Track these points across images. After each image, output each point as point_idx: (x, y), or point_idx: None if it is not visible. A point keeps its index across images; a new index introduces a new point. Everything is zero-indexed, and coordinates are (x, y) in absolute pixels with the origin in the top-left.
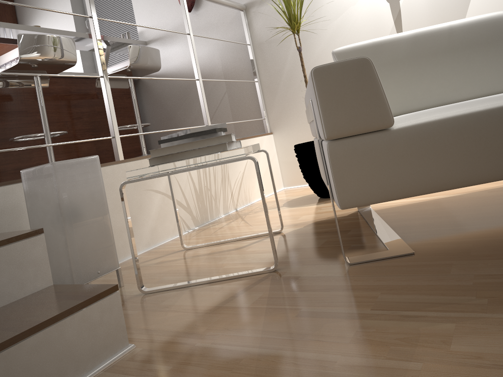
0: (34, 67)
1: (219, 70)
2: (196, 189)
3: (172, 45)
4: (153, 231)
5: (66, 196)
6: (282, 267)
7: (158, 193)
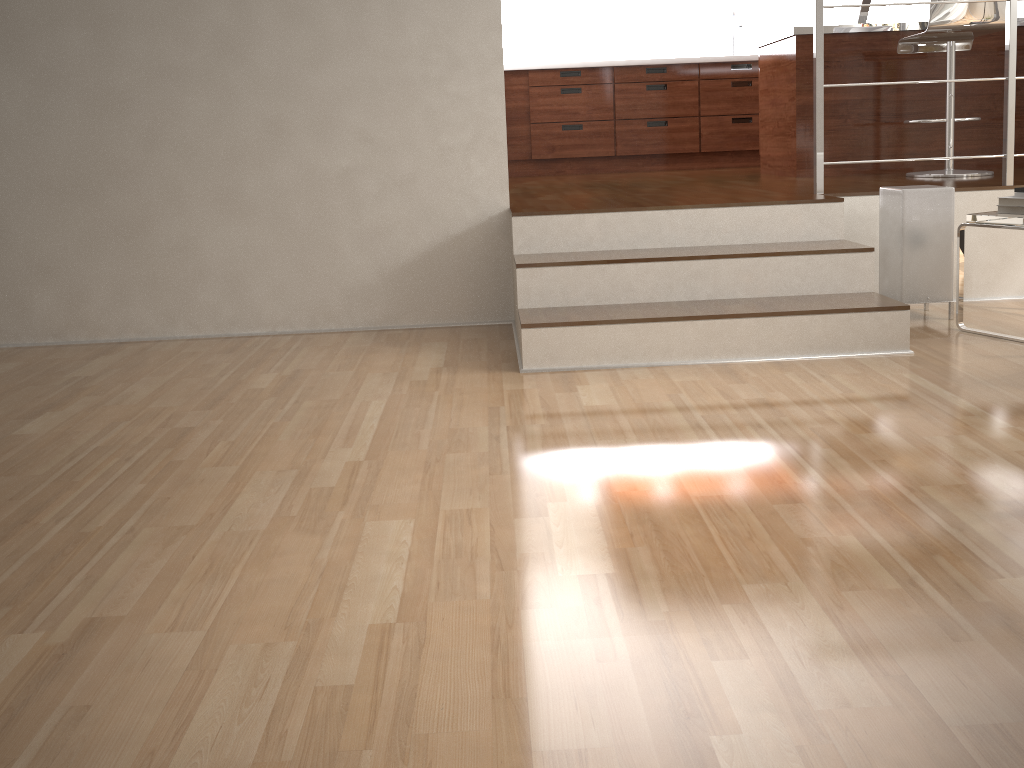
0: (947, 34)
1: None
2: None
3: None
4: None
5: (910, 222)
6: None
7: None
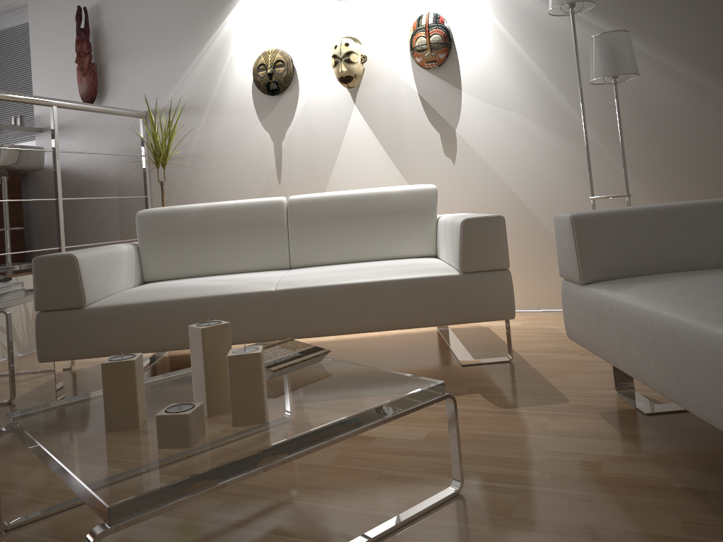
0: None
1: (113, 177)
2: (28, 315)
3: (68, 138)
4: None
5: None
6: (19, 401)
7: None
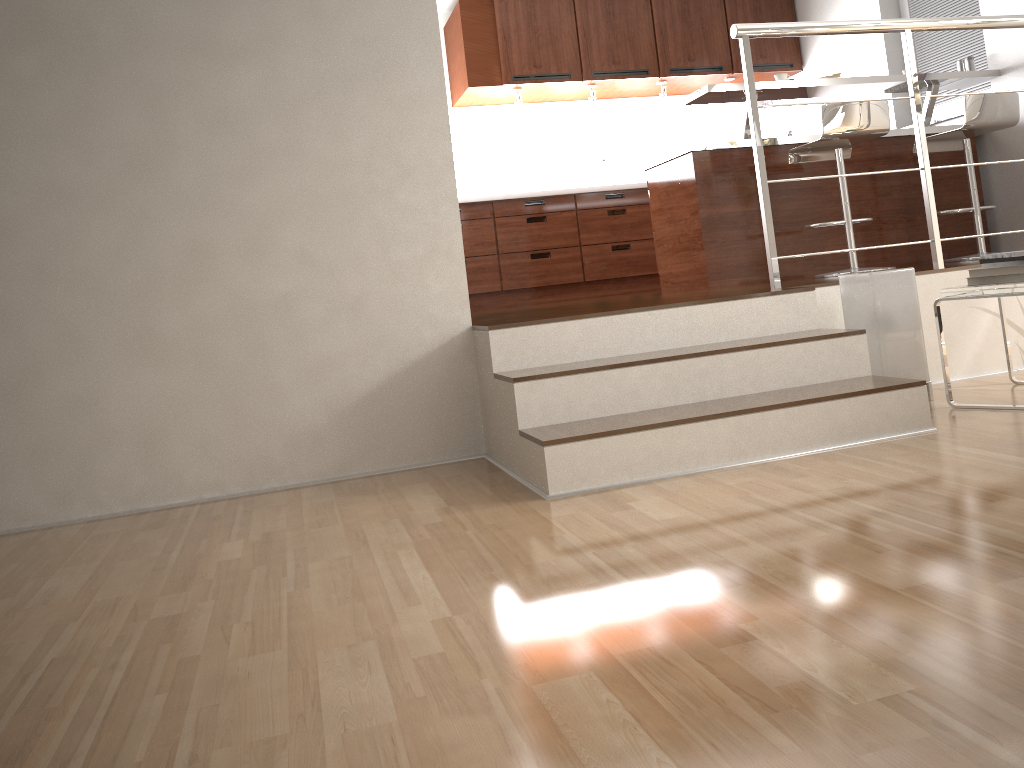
0: (836, 141)
1: None
2: None
3: None
4: (976, 358)
5: (881, 305)
6: None
7: (987, 313)
